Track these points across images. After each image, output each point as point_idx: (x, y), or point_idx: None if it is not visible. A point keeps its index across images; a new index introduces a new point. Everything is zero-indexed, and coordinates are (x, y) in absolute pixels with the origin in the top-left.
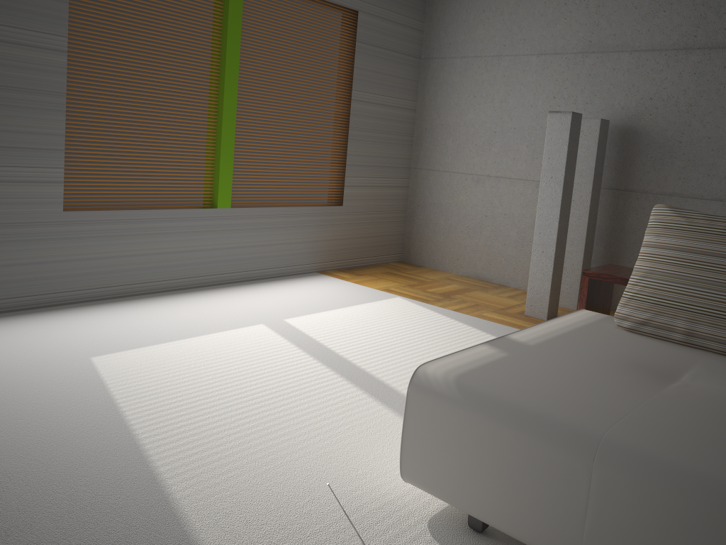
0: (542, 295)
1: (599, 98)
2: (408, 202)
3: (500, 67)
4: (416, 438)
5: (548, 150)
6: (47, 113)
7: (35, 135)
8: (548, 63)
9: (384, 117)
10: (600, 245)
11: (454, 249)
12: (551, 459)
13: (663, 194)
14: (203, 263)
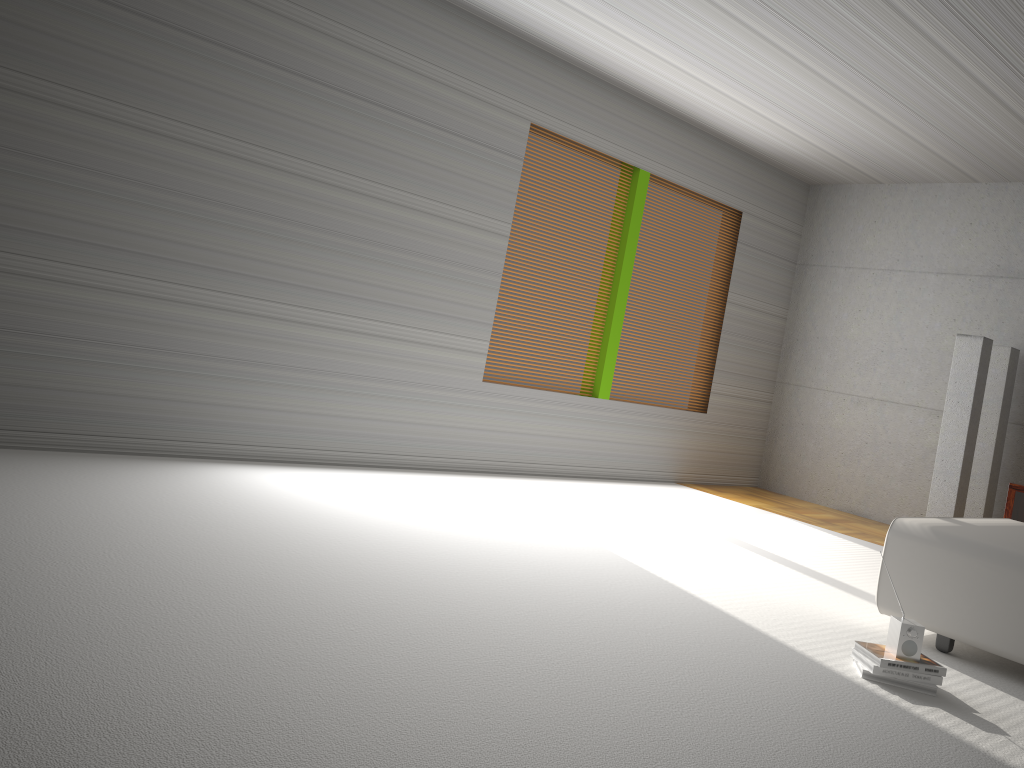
0: None
1: (1007, 325)
2: (769, 420)
3: (891, 282)
4: (894, 573)
5: (954, 374)
6: (486, 290)
7: (474, 308)
8: (948, 283)
9: (755, 323)
10: (1004, 485)
11: (825, 477)
12: (1016, 581)
13: None
14: (579, 453)
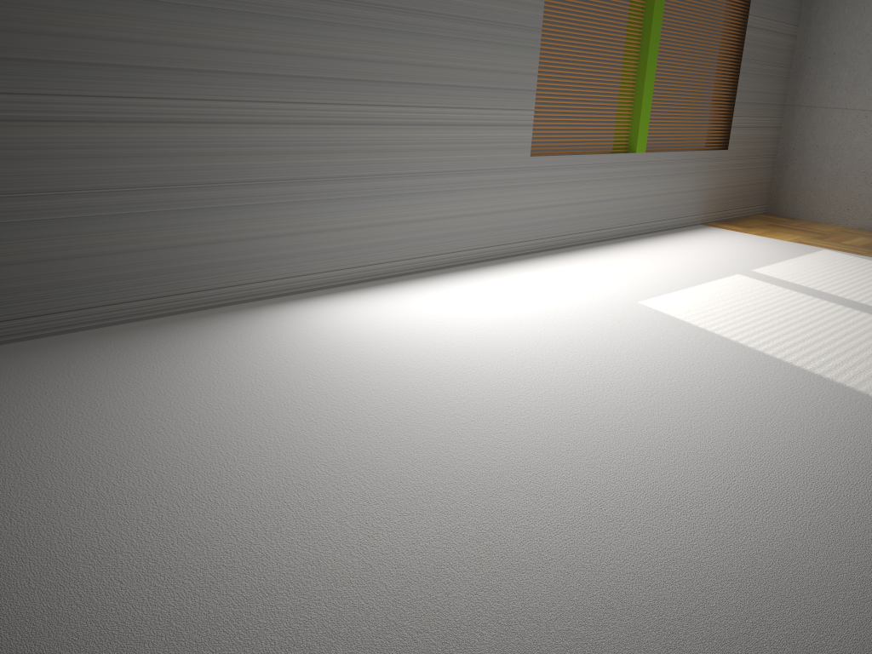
0: None
1: None
2: (778, 145)
3: None
4: None
5: None
6: (527, 51)
7: (517, 75)
8: None
9: (770, 46)
10: None
11: (843, 198)
12: None
13: None
14: (620, 213)
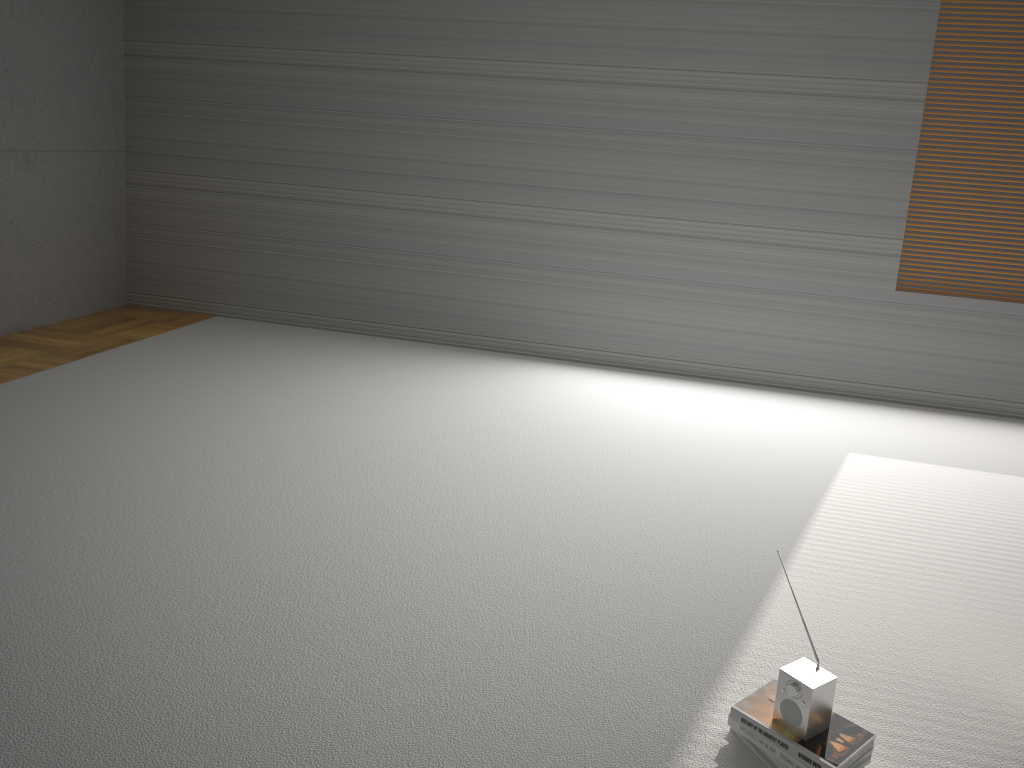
0: None
1: None
2: None
3: None
4: None
5: None
6: (890, 175)
7: (872, 199)
8: None
9: None
10: None
11: None
12: None
13: None
14: None
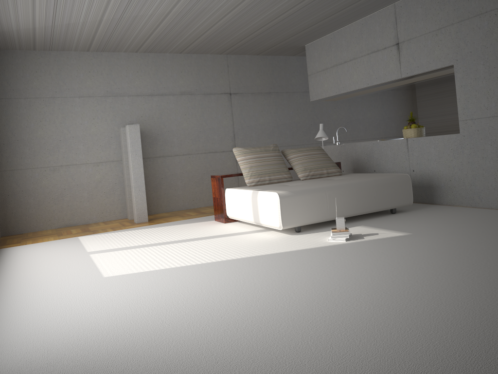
0: (144, 210)
1: (118, 117)
2: None
3: (55, 104)
4: (285, 212)
5: (131, 142)
6: None
7: None
8: (86, 101)
9: None
10: None
11: (46, 214)
12: (318, 196)
13: (156, 157)
14: None
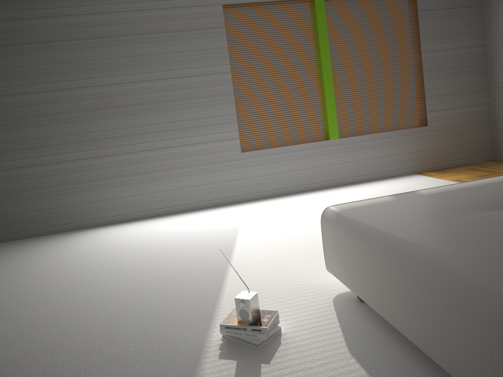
0: None
1: None
2: (491, 115)
3: None
4: (326, 247)
5: None
6: (226, 104)
7: (221, 116)
8: None
9: (454, 57)
10: None
11: None
12: (360, 249)
13: None
14: (326, 173)
